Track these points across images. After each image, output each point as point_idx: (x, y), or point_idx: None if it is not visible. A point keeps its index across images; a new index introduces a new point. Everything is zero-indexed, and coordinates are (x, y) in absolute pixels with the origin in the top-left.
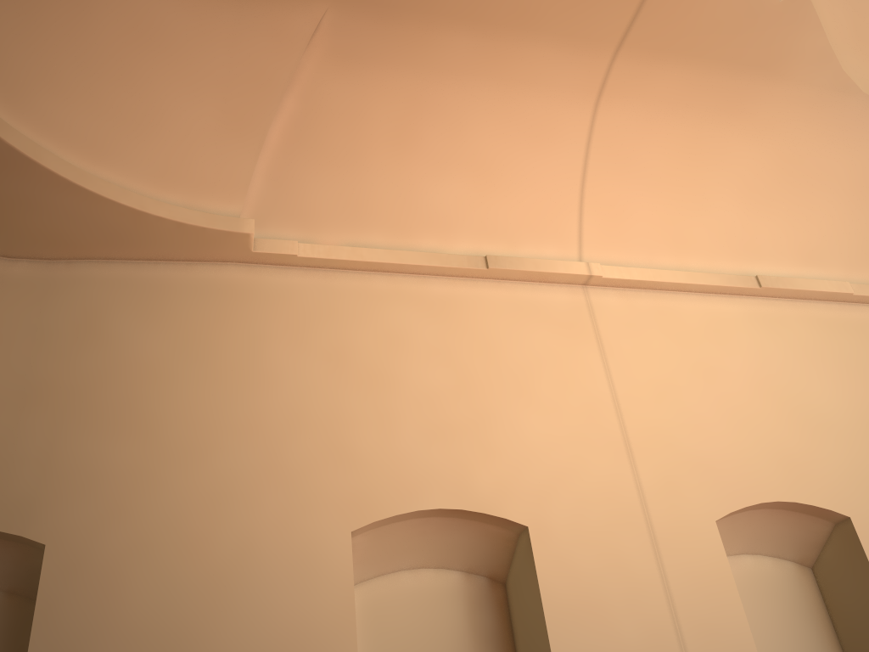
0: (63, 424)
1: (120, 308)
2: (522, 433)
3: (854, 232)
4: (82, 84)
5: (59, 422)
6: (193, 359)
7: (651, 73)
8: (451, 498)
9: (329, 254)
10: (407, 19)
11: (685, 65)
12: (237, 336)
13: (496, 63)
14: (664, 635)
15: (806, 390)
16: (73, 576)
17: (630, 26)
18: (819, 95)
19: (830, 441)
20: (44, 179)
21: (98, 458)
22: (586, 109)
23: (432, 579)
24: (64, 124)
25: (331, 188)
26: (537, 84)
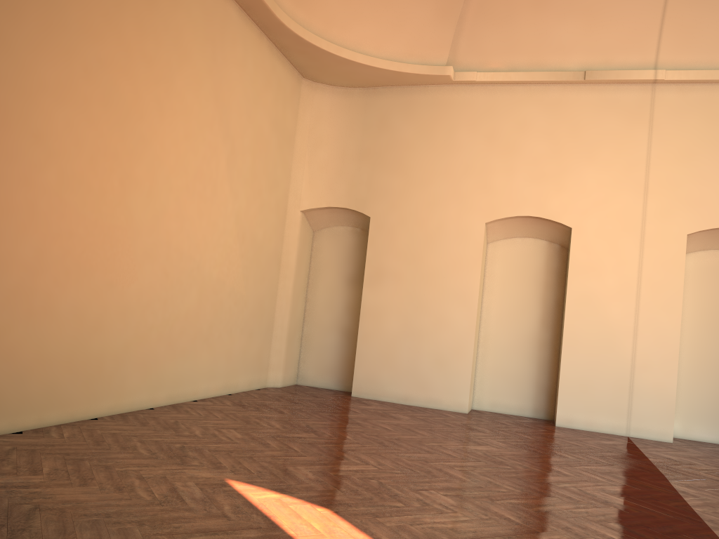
0: (374, 168)
1: (395, 112)
2: (582, 180)
3: None
4: (370, 13)
5: (373, 167)
6: (425, 139)
7: None
8: (535, 211)
9: (492, 78)
10: None
11: None
12: (444, 126)
13: None
14: (629, 285)
15: None
16: (379, 230)
17: None
18: None
19: None
20: (358, 65)
21: (387, 184)
22: None
23: (531, 243)
24: (364, 35)
25: (496, 36)
26: None
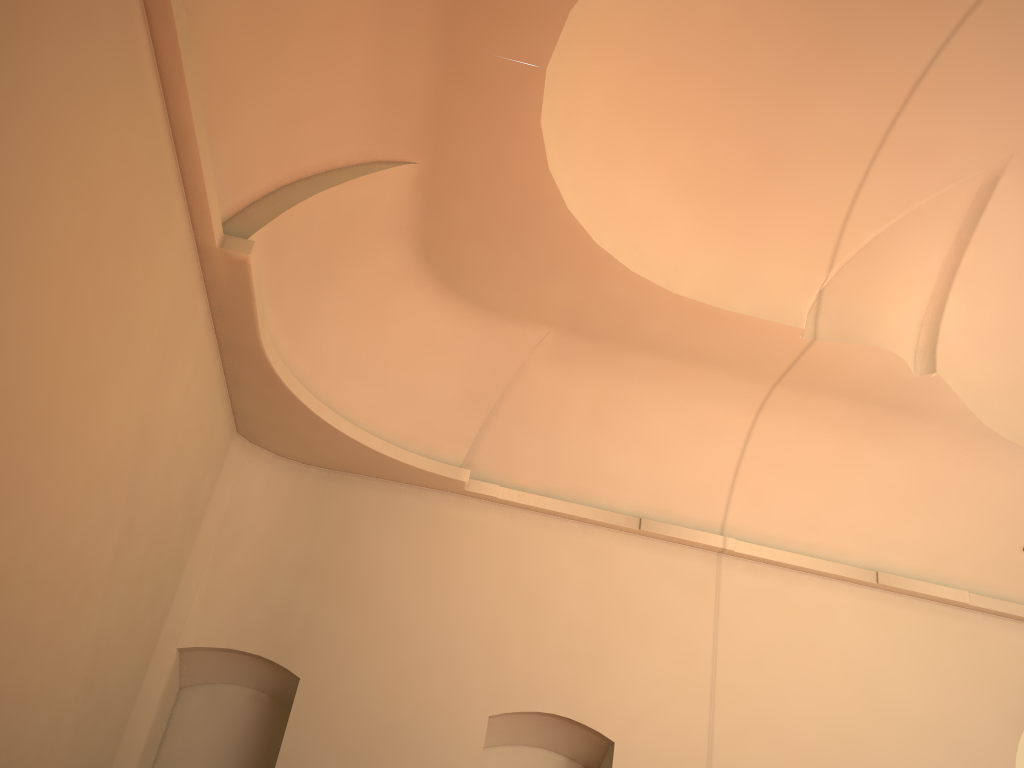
0: (321, 596)
1: (369, 516)
2: (631, 669)
3: (989, 546)
4: (374, 370)
5: (319, 594)
6: (410, 565)
7: (806, 400)
8: (564, 708)
9: (520, 499)
10: (609, 344)
11: (836, 399)
12: (442, 553)
13: (676, 377)
14: None
15: (889, 682)
16: (313, 703)
17: (787, 371)
18: (963, 434)
19: (893, 731)
20: (339, 436)
21: (338, 626)
22: (748, 416)
23: (543, 757)
24: (357, 397)
25: (533, 445)
26: (708, 394)
